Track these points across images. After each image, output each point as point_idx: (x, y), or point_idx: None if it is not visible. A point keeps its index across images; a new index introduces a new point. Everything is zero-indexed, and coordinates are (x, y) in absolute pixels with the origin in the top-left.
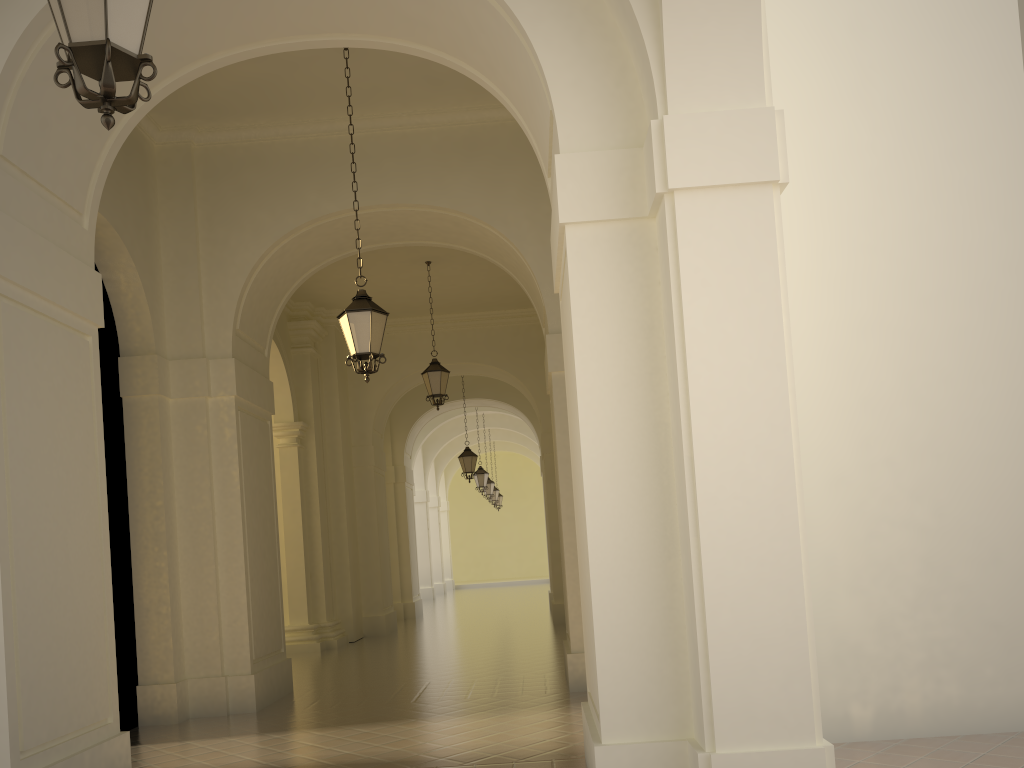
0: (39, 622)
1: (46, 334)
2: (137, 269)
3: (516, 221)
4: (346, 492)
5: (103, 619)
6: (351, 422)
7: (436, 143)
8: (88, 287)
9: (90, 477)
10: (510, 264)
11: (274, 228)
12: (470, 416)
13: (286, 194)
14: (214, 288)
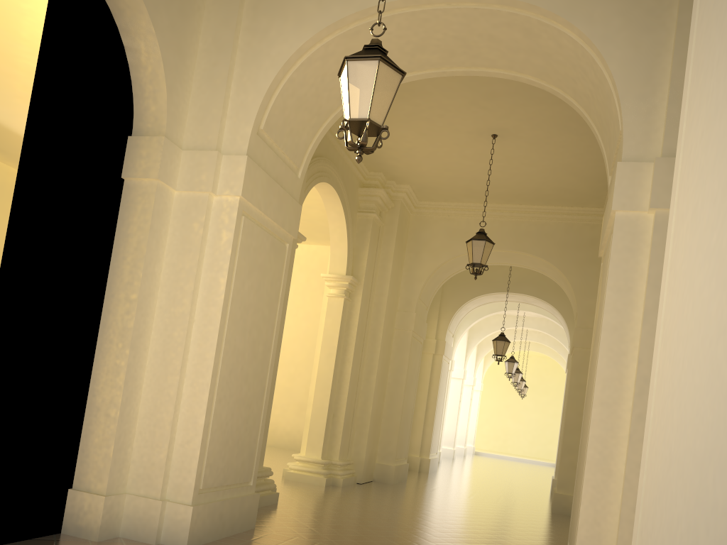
0: None
1: None
2: (157, 37)
3: (605, 18)
4: (382, 348)
5: None
6: (400, 289)
7: None
8: None
9: None
10: (584, 93)
11: (318, 19)
12: (513, 316)
13: None
14: (244, 80)
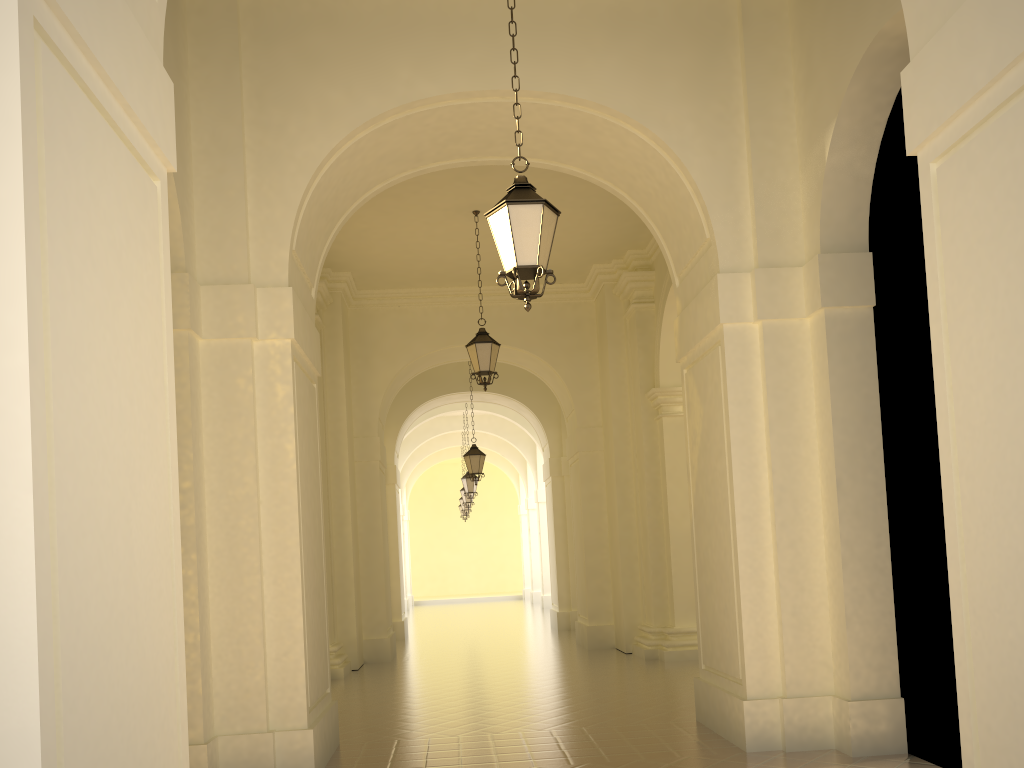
0: (93, 679)
1: (104, 143)
2: None
3: (678, 123)
4: (350, 490)
5: (173, 665)
6: (353, 409)
7: (573, 13)
8: (159, 94)
9: (158, 417)
10: (644, 190)
11: (350, 113)
12: (446, 417)
13: (368, 68)
14: (264, 190)
